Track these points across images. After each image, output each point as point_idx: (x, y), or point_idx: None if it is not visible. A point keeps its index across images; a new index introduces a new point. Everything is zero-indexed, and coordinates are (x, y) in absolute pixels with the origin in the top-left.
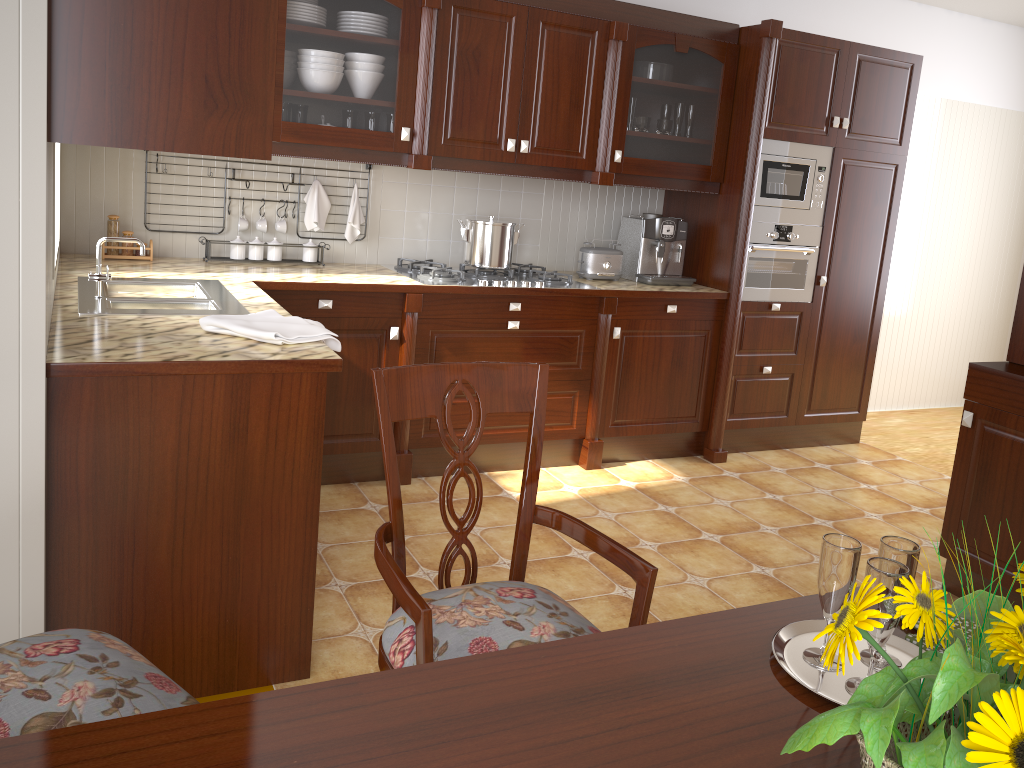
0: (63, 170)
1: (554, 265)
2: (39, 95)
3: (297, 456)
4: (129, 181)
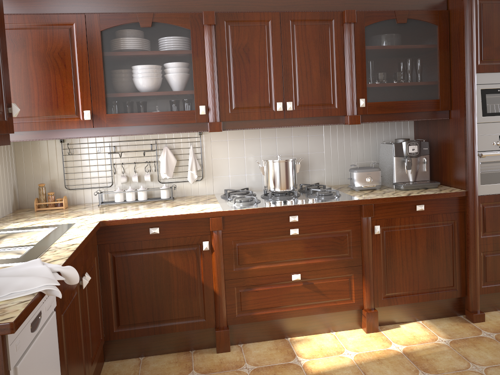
0: (16, 160)
1: (337, 181)
2: None
3: None
4: (54, 161)
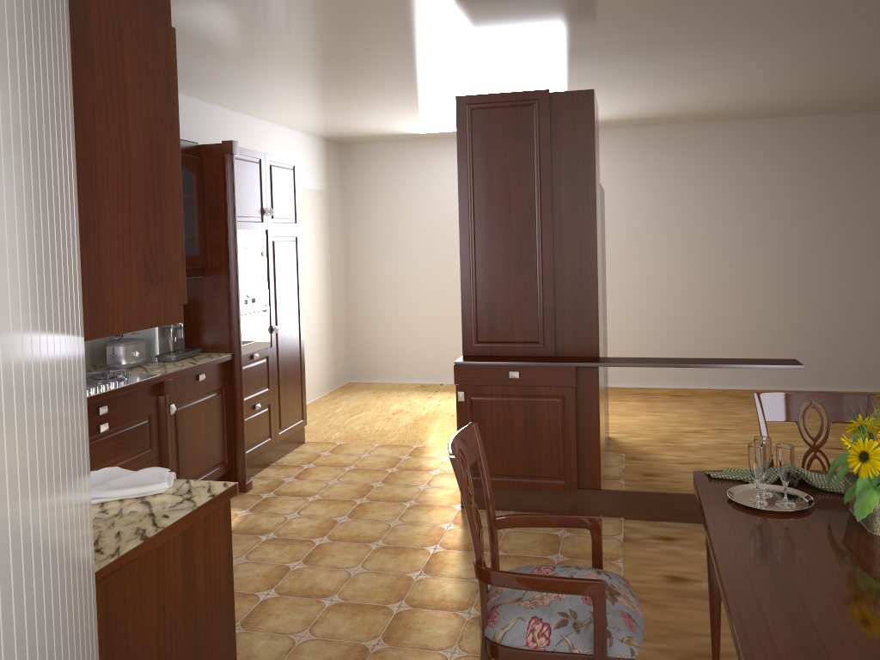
0: None
1: None
2: (81, 301)
3: (221, 585)
4: None
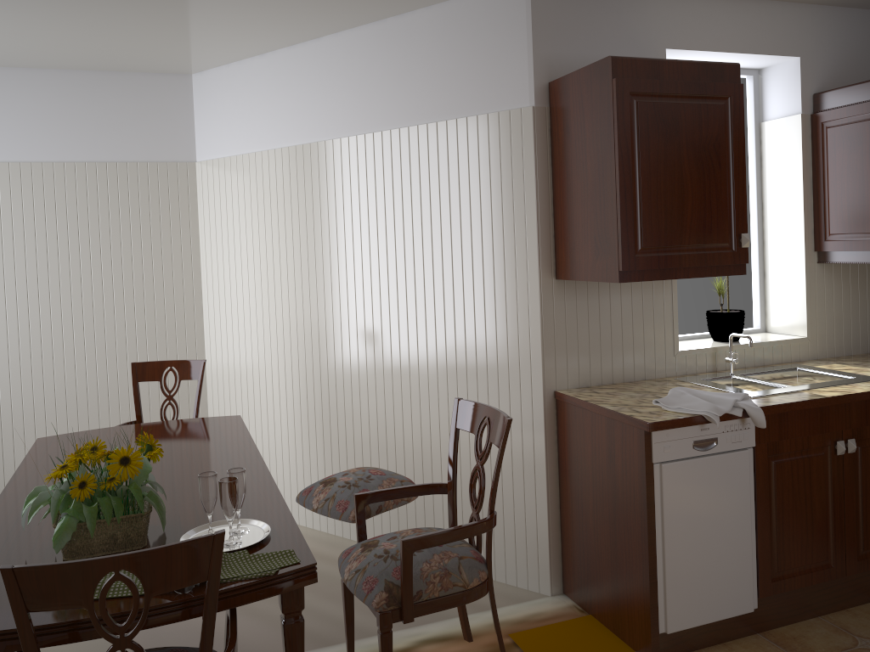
0: None
1: None
2: (534, 258)
3: (635, 486)
4: None
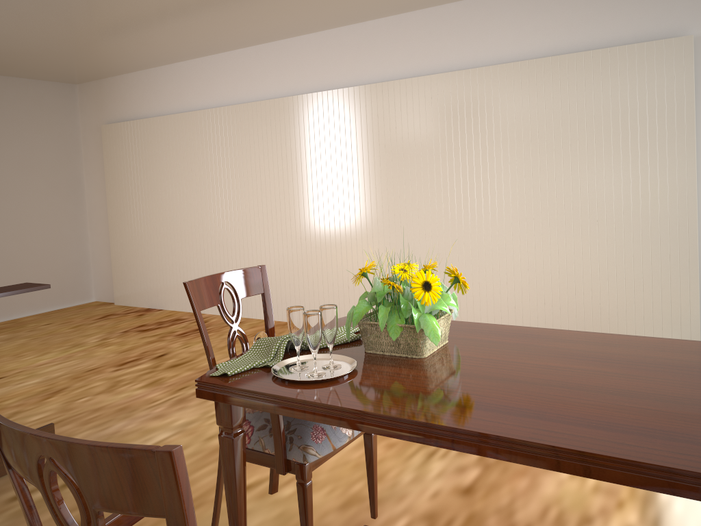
0: None
1: None
2: None
3: None
4: None
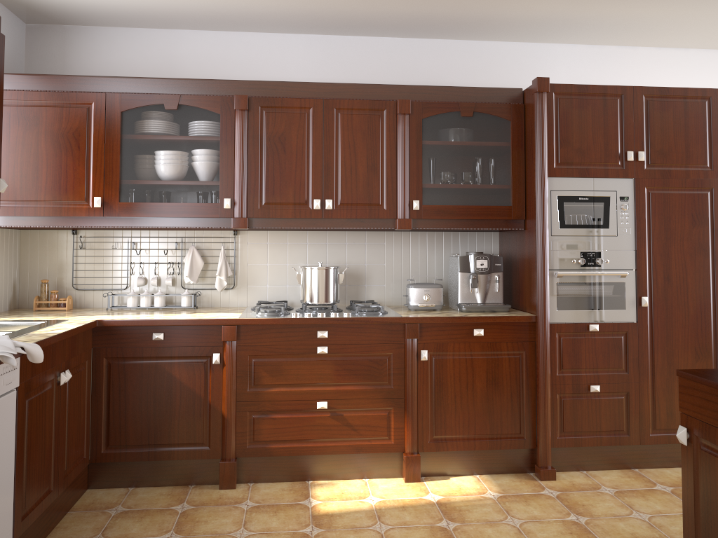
0: (21, 252)
1: (400, 301)
2: None
3: None
4: (64, 256)
